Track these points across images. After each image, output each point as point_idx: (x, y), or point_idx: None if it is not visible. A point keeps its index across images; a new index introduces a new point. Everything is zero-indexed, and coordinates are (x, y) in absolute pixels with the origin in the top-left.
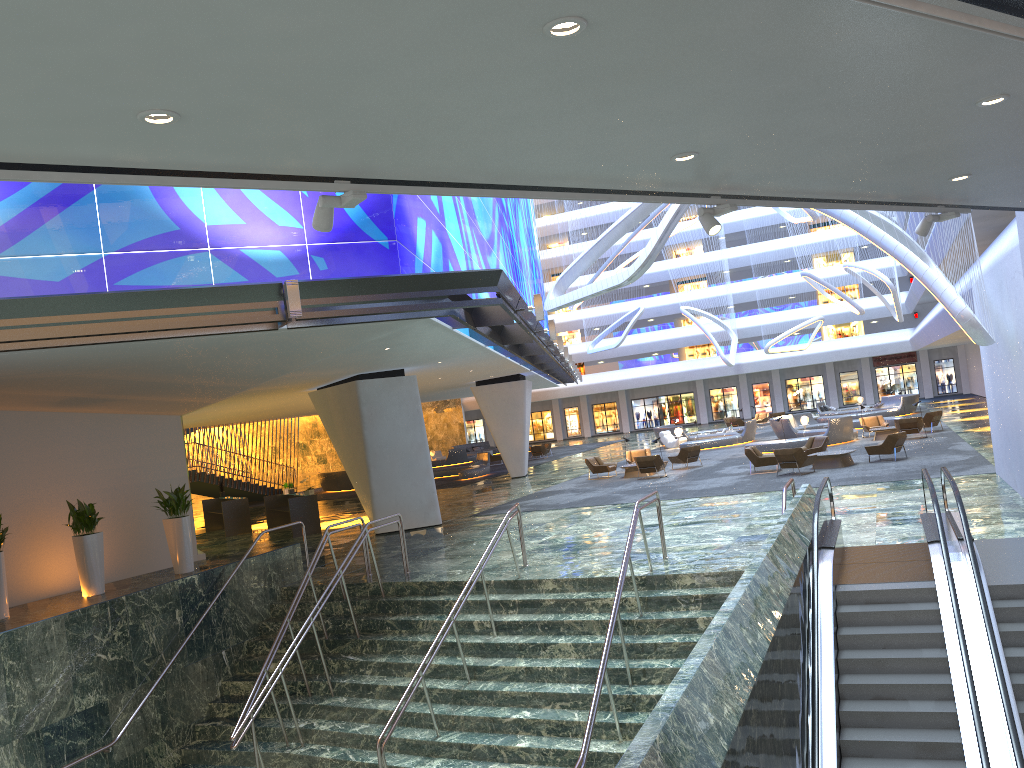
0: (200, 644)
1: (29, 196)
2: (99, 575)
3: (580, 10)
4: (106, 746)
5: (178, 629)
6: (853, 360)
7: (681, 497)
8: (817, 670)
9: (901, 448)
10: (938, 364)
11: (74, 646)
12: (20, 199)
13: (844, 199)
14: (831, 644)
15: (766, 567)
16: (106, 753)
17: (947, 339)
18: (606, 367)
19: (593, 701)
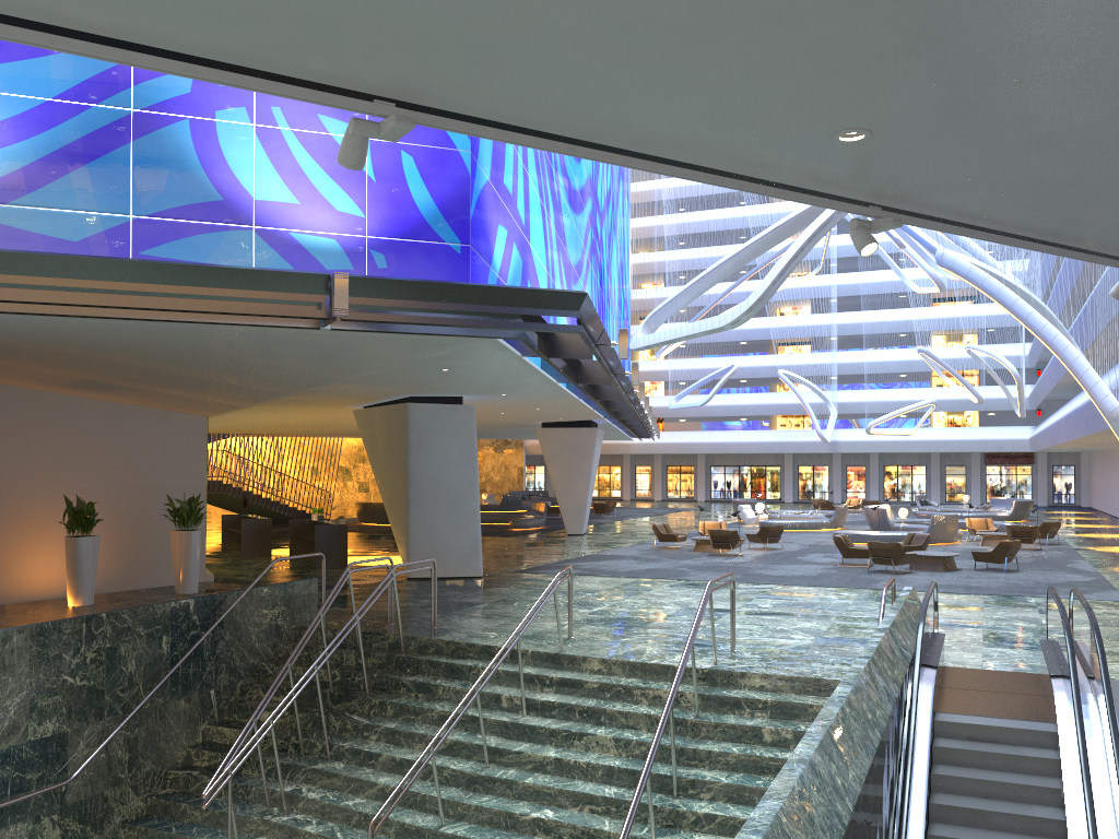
0: (186, 679)
1: (55, 140)
2: (89, 584)
3: None
4: (59, 784)
5: (163, 659)
6: (962, 453)
7: (756, 581)
8: (906, 816)
9: (1013, 558)
10: (1057, 470)
11: (37, 663)
12: (44, 142)
13: (1033, 237)
14: (924, 785)
15: (862, 685)
16: (58, 792)
17: (1075, 443)
18: (687, 426)
19: (629, 812)
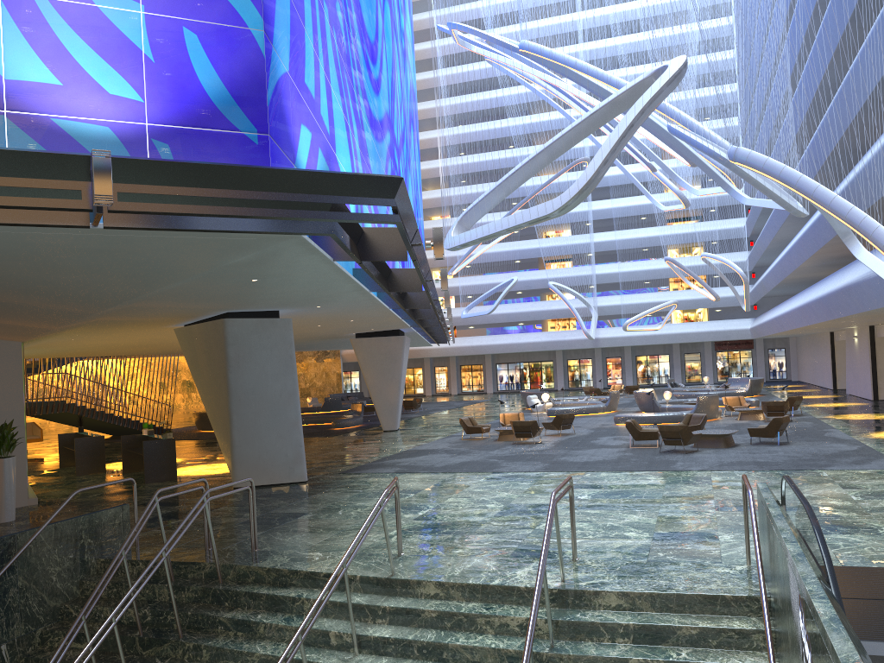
0: None
1: None
2: None
3: None
4: None
5: None
6: (697, 343)
7: (565, 470)
8: None
9: (783, 432)
10: (771, 352)
11: None
12: None
13: None
14: None
15: None
16: None
17: (801, 329)
18: (476, 332)
19: None
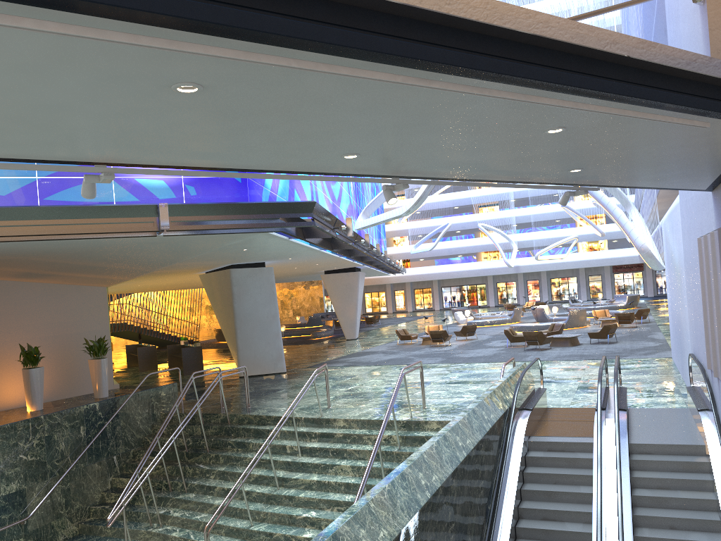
0: (97, 451)
1: None
2: (39, 397)
3: (190, 79)
4: (22, 520)
5: (81, 440)
6: (599, 267)
7: (454, 362)
8: (498, 498)
9: (613, 335)
10: (658, 273)
11: (3, 449)
12: None
13: (499, 180)
14: (516, 479)
15: (459, 426)
16: (22, 524)
17: None
18: (425, 263)
19: None
